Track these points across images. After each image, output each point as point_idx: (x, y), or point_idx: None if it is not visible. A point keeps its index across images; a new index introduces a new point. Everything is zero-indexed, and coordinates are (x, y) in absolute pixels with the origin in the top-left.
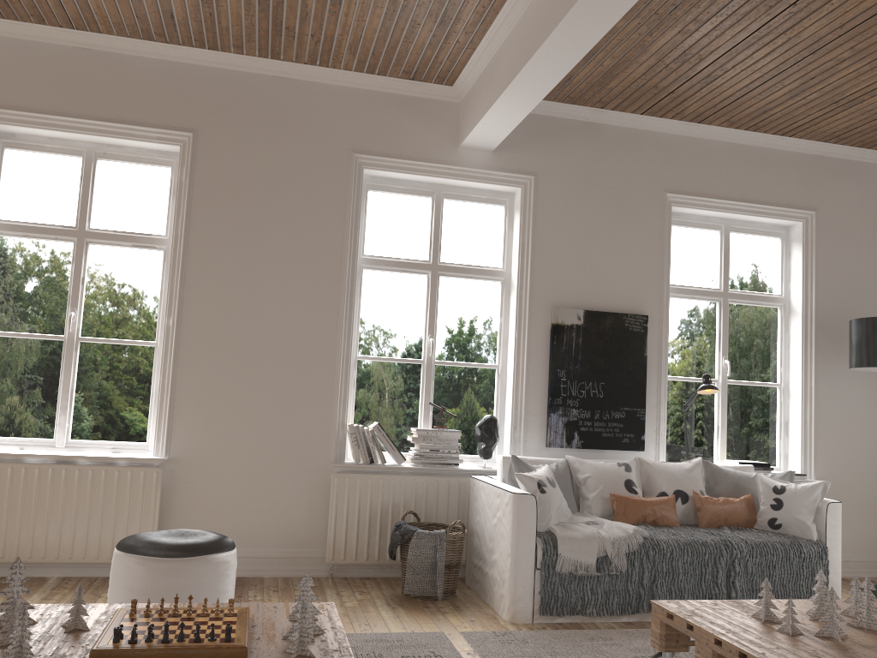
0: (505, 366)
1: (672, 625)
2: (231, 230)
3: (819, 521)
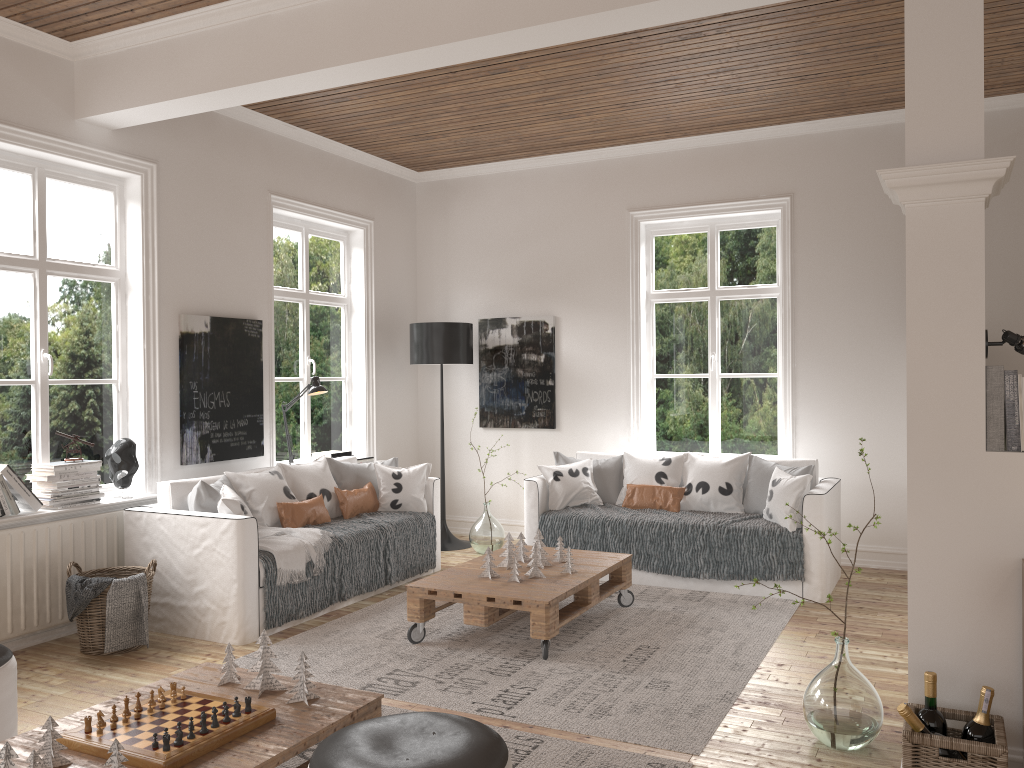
0: (126, 380)
1: (436, 598)
2: None
3: (426, 496)
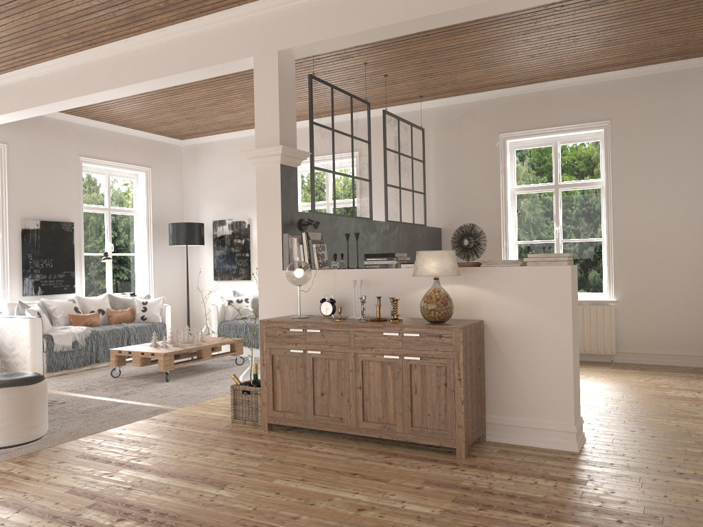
0: None
1: (121, 354)
2: None
3: (162, 314)
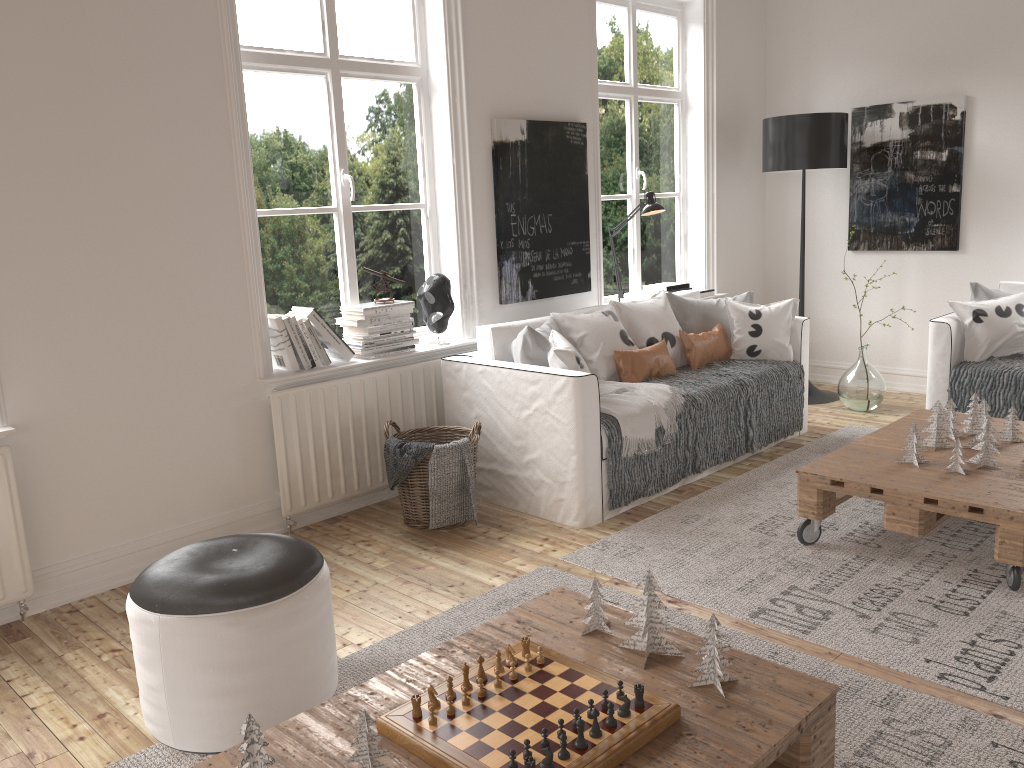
0: (435, 204)
1: (842, 491)
2: (24, 1)
3: (792, 341)
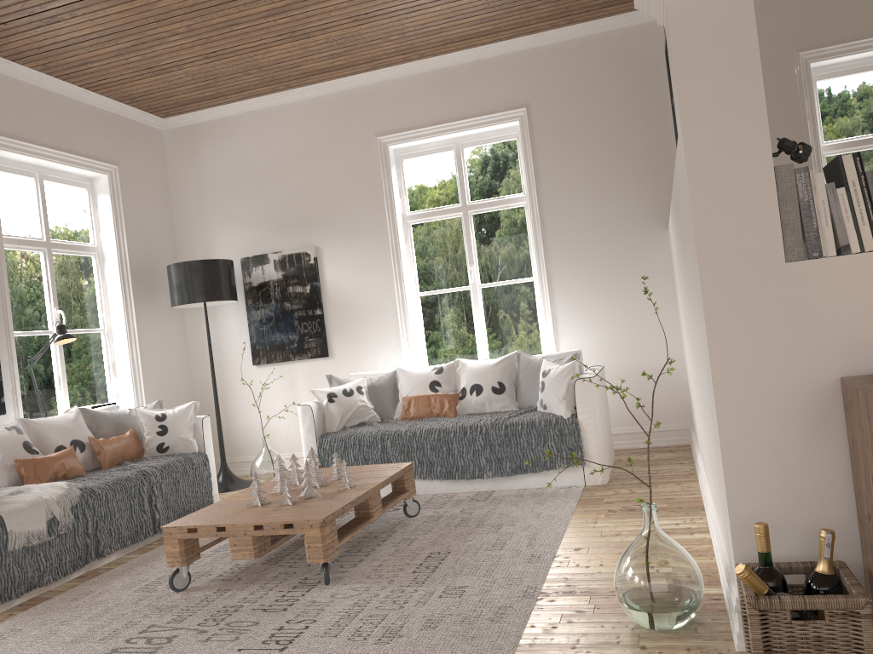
0: None
1: (197, 536)
2: None
3: (196, 435)
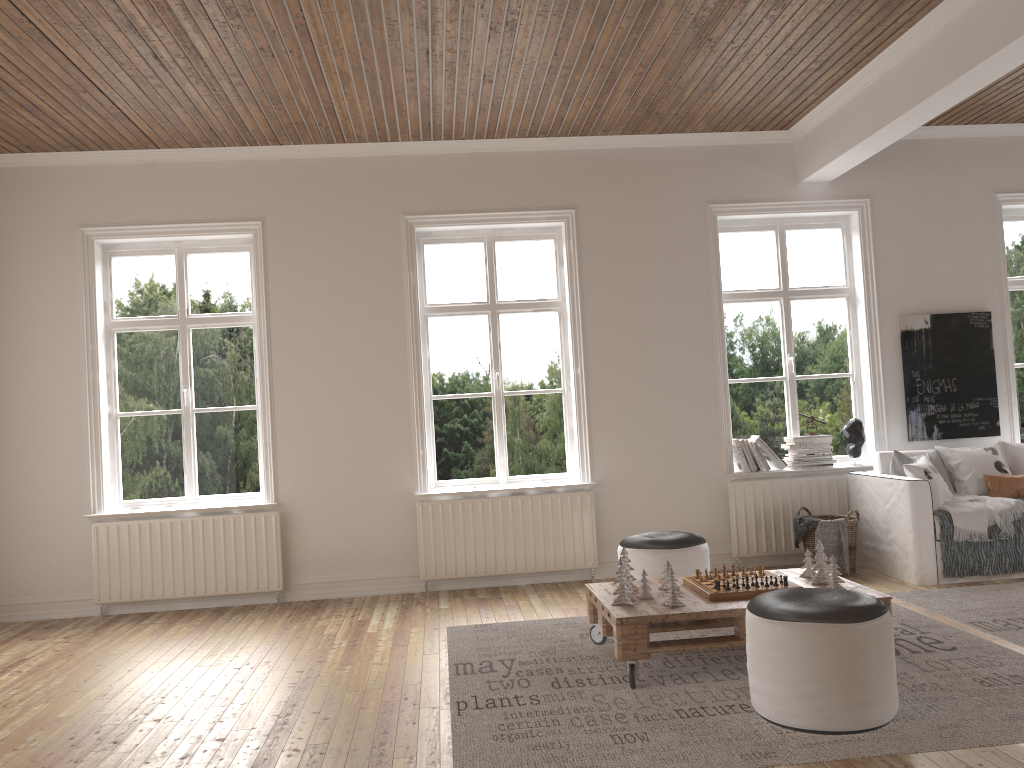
0: (859, 373)
1: None
2: (616, 287)
3: None
